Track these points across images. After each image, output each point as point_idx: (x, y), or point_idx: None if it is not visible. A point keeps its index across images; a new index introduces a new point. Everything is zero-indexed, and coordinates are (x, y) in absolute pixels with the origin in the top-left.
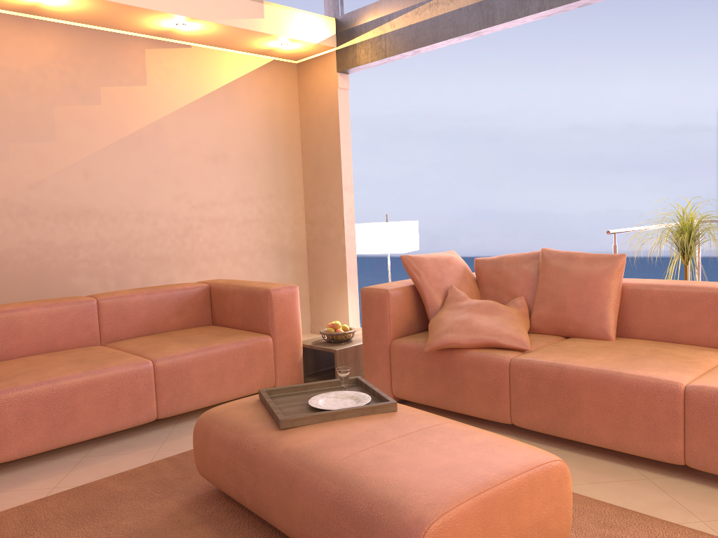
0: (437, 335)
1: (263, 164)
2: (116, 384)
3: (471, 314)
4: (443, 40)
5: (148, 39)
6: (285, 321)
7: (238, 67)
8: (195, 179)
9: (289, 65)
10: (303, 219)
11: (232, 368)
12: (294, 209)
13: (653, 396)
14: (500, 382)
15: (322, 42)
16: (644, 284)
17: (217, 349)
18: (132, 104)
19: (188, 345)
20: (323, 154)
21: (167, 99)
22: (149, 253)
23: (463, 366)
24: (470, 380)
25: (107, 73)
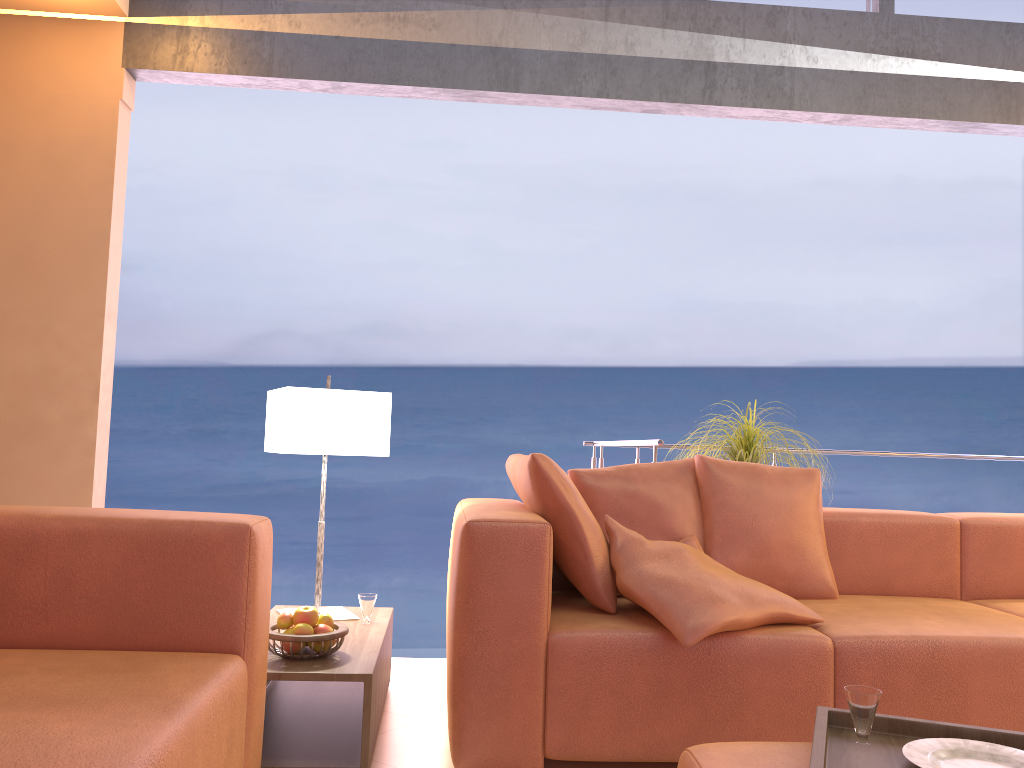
0: (700, 608)
1: None
2: None
3: (700, 567)
4: (412, 86)
5: None
6: (264, 613)
7: None
8: None
9: None
10: None
11: (214, 766)
12: None
13: None
14: (821, 684)
15: None
16: (843, 513)
17: (202, 711)
18: None
19: (104, 711)
20: (50, 230)
21: None
22: None
23: (743, 665)
24: (757, 691)
25: None
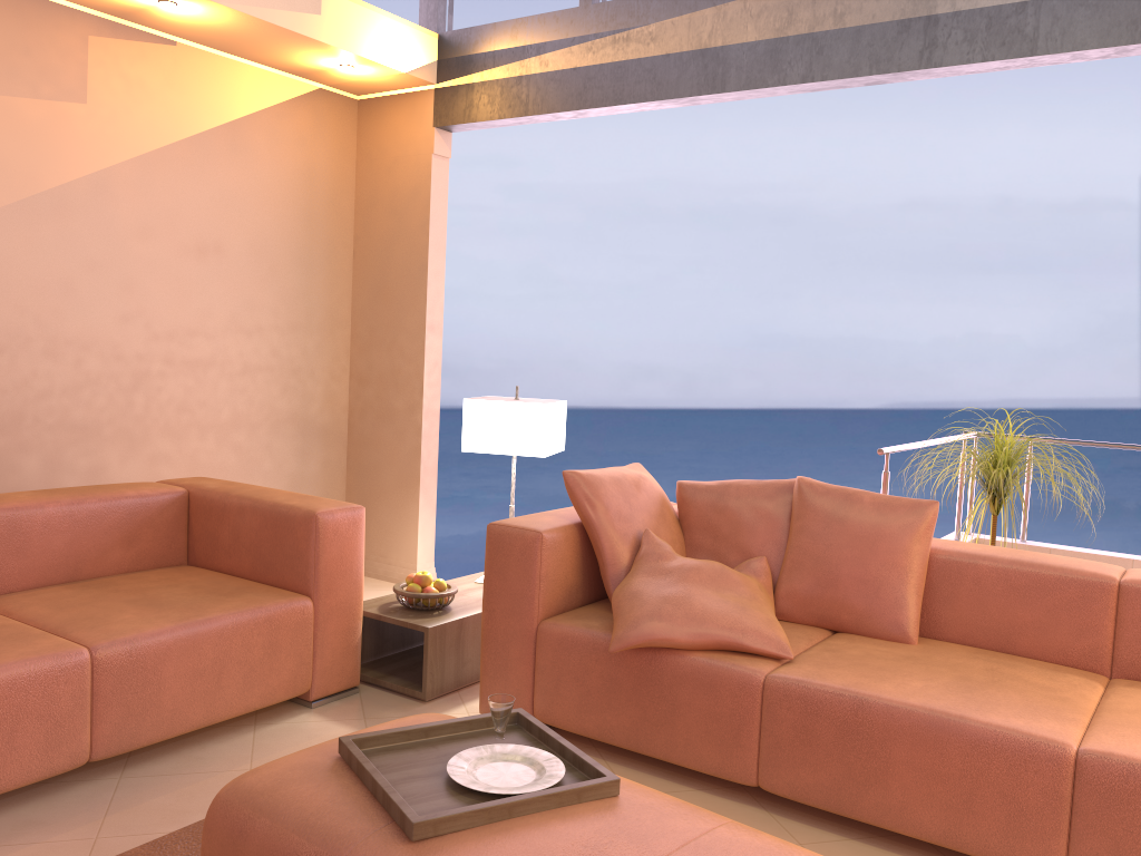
0: (635, 623)
1: (287, 271)
2: (14, 698)
3: (688, 587)
4: (633, 103)
5: (98, 18)
6: (339, 572)
7: (258, 93)
8: (162, 286)
9: (346, 101)
10: (346, 372)
11: (239, 659)
12: (332, 352)
13: (1022, 764)
14: (745, 714)
15: (414, 71)
16: (965, 554)
17: (215, 624)
18: (54, 134)
19: (158, 613)
20: (395, 264)
21: (122, 134)
22: (64, 416)
23: (677, 681)
24: (688, 706)
25: (11, 70)
